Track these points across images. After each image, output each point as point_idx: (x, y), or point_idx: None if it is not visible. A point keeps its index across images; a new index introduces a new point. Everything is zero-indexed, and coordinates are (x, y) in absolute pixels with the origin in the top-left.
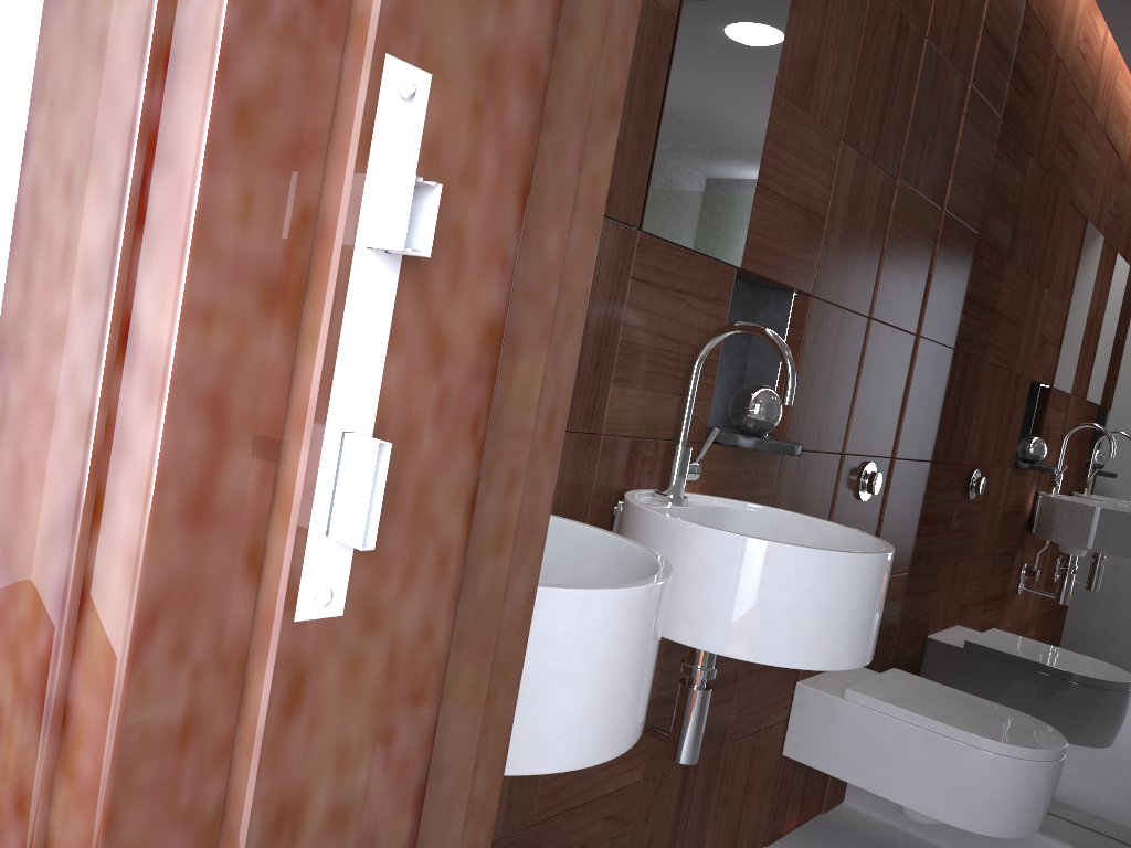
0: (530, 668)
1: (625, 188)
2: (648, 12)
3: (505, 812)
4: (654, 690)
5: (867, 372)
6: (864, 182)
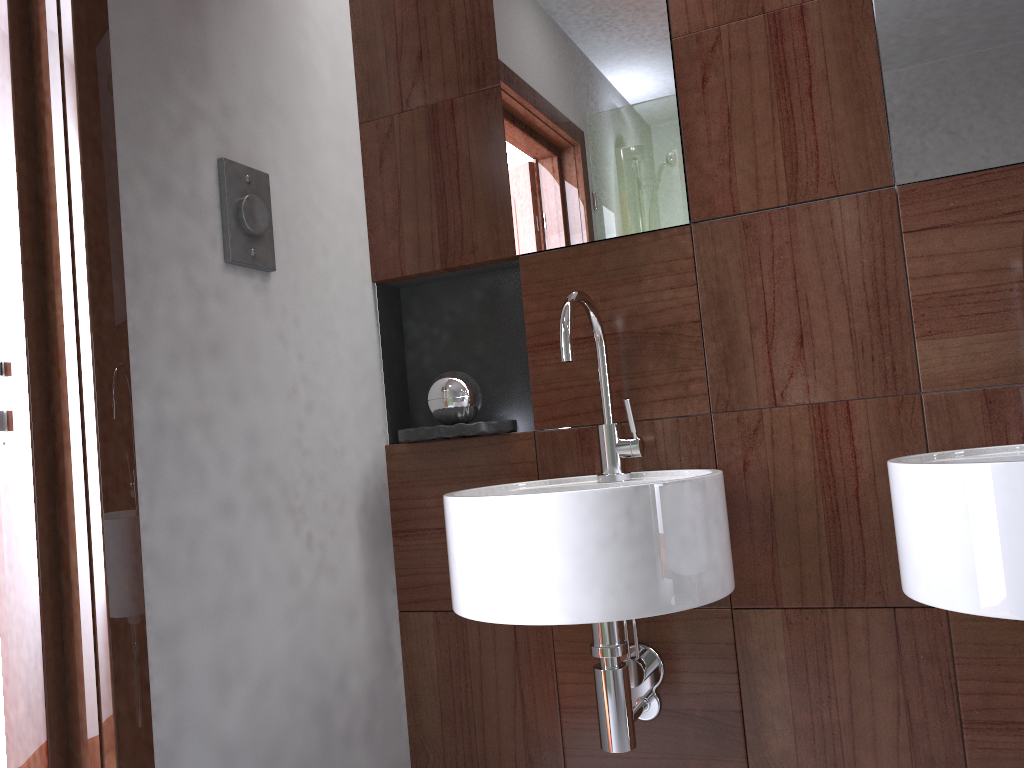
0: (470, 549)
1: (853, 161)
2: (822, 9)
3: None
4: None
5: None
6: None
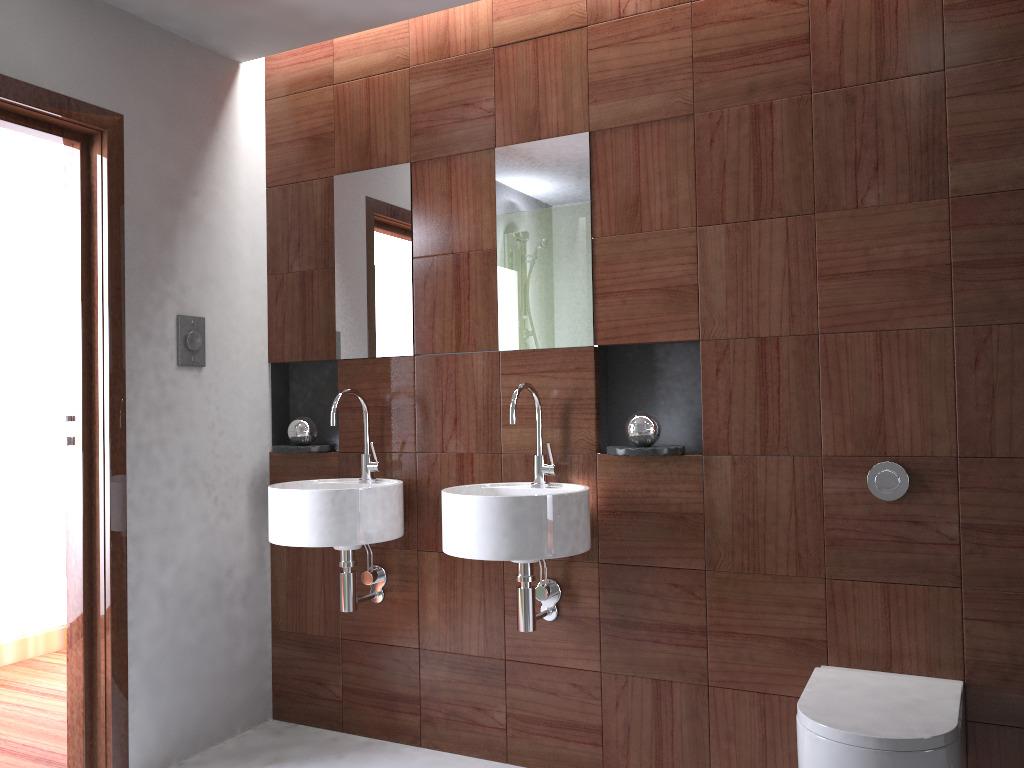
0: (271, 511)
1: (483, 335)
2: (476, 257)
3: (484, 643)
4: (595, 611)
5: (835, 380)
6: (748, 239)
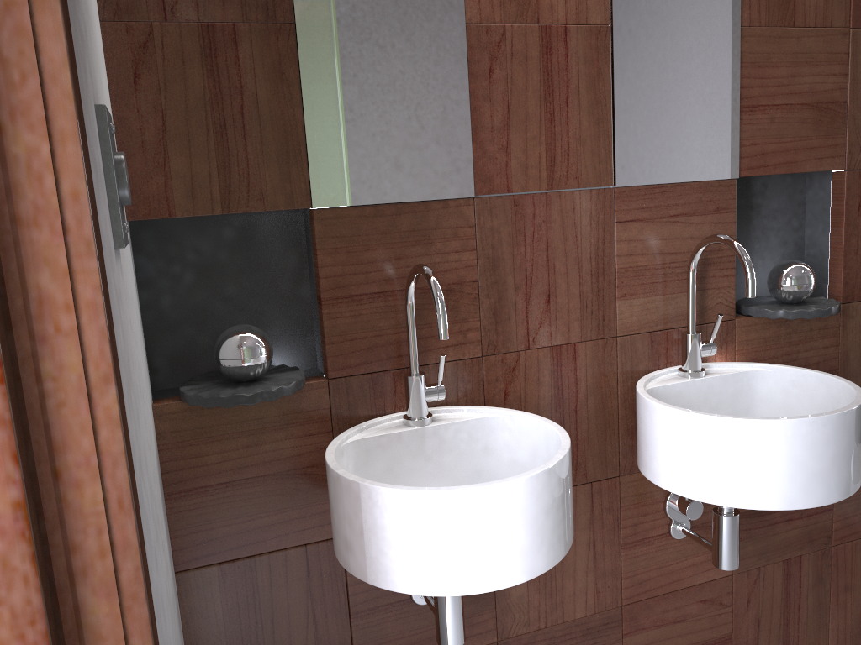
0: (429, 536)
1: (591, 163)
2: (579, 35)
3: (594, 596)
4: None
5: None
6: None
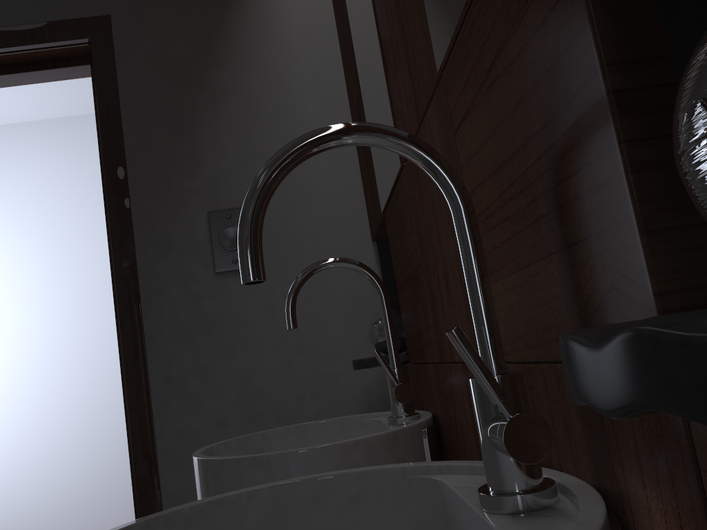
0: None
1: (424, 54)
2: None
3: None
4: None
5: None
6: None
